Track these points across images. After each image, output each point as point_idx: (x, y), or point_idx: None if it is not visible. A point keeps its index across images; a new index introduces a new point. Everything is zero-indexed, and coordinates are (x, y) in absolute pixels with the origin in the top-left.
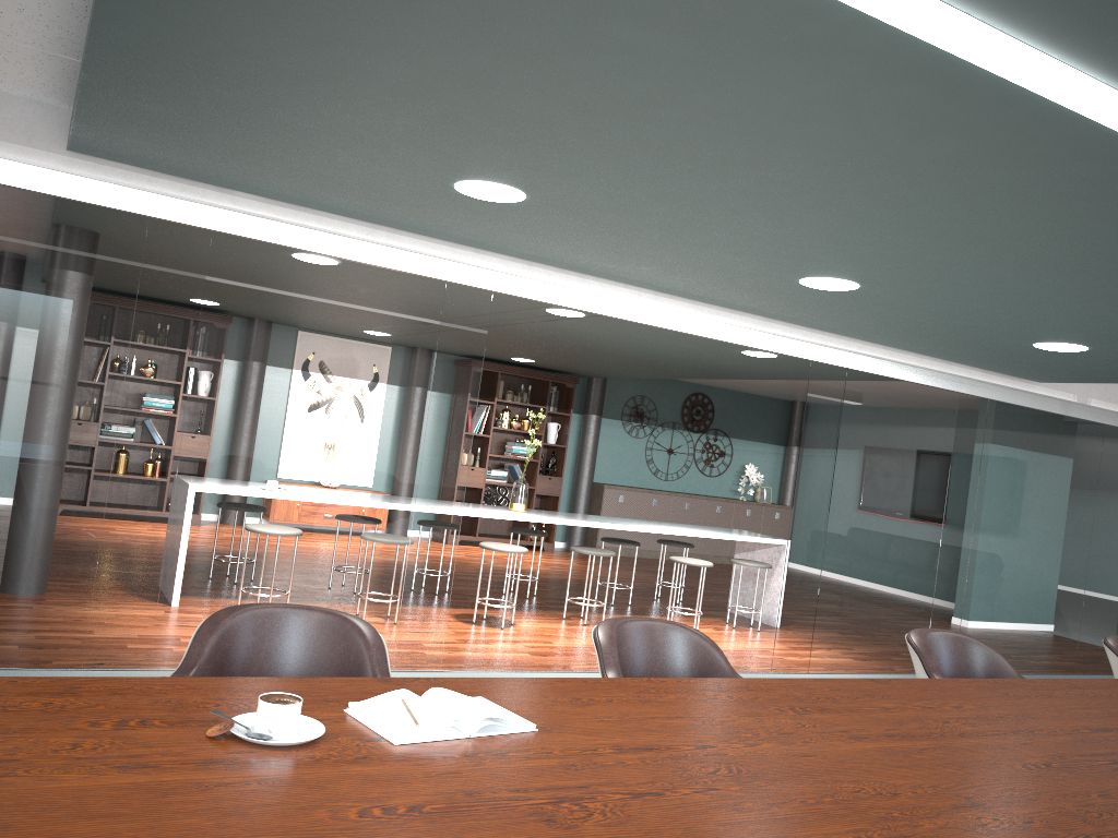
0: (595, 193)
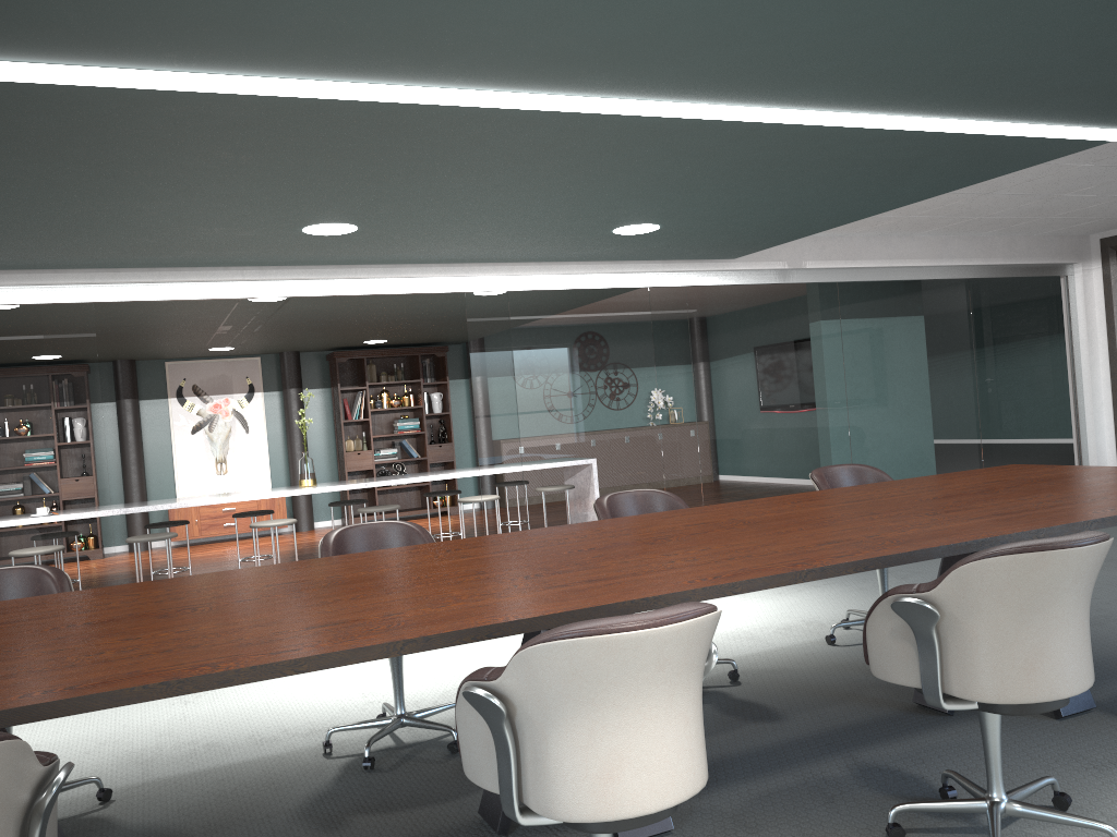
0: None
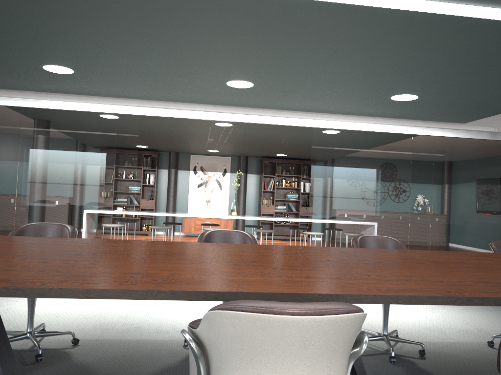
0: (77, 60)
